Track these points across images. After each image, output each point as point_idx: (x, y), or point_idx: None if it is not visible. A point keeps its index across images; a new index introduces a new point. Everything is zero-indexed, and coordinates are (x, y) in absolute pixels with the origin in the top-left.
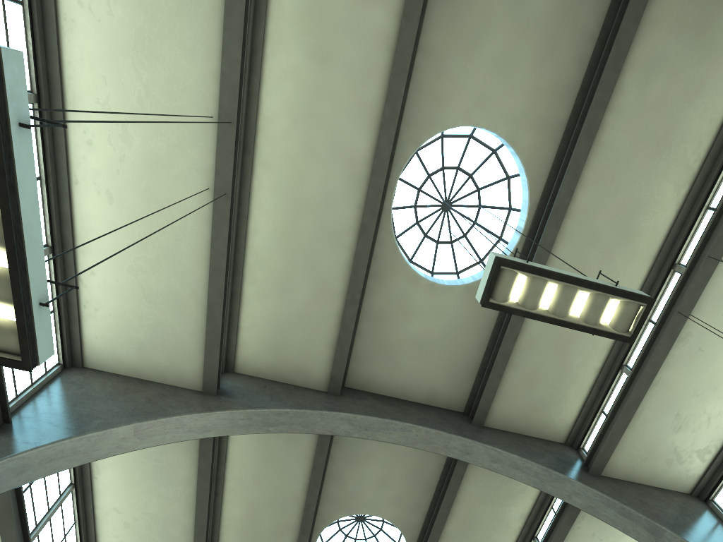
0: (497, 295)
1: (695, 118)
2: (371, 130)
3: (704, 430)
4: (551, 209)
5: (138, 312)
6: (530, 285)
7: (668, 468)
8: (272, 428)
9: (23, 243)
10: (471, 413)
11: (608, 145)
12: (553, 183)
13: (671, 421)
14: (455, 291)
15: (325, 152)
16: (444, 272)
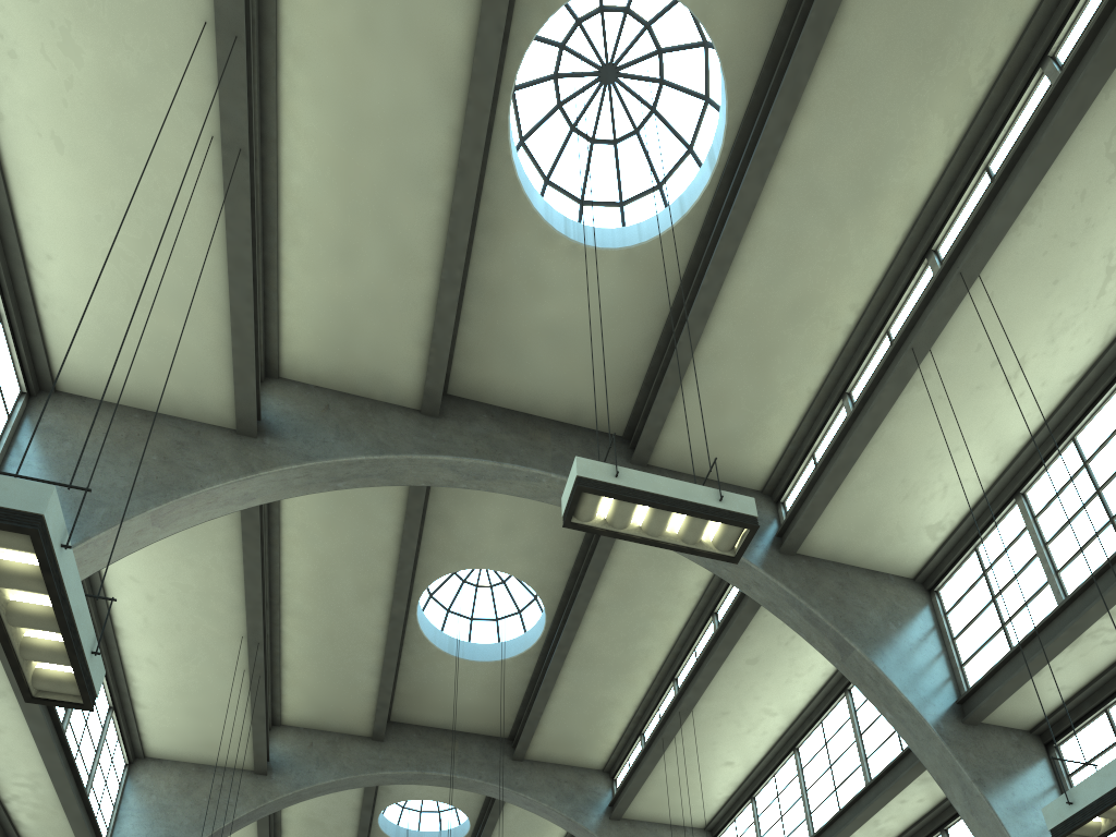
0: (580, 515)
1: (987, 11)
2: (467, 3)
3: (938, 501)
4: (754, 150)
5: (128, 318)
6: (617, 506)
7: (886, 548)
8: (341, 483)
9: (75, 626)
10: (633, 443)
11: (848, 48)
12: (764, 92)
13: (895, 489)
14: (611, 259)
15: (394, 37)
16: (601, 202)
